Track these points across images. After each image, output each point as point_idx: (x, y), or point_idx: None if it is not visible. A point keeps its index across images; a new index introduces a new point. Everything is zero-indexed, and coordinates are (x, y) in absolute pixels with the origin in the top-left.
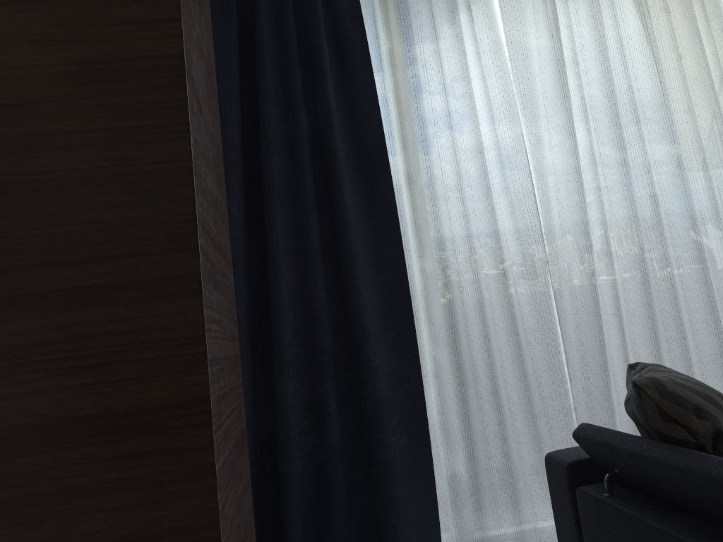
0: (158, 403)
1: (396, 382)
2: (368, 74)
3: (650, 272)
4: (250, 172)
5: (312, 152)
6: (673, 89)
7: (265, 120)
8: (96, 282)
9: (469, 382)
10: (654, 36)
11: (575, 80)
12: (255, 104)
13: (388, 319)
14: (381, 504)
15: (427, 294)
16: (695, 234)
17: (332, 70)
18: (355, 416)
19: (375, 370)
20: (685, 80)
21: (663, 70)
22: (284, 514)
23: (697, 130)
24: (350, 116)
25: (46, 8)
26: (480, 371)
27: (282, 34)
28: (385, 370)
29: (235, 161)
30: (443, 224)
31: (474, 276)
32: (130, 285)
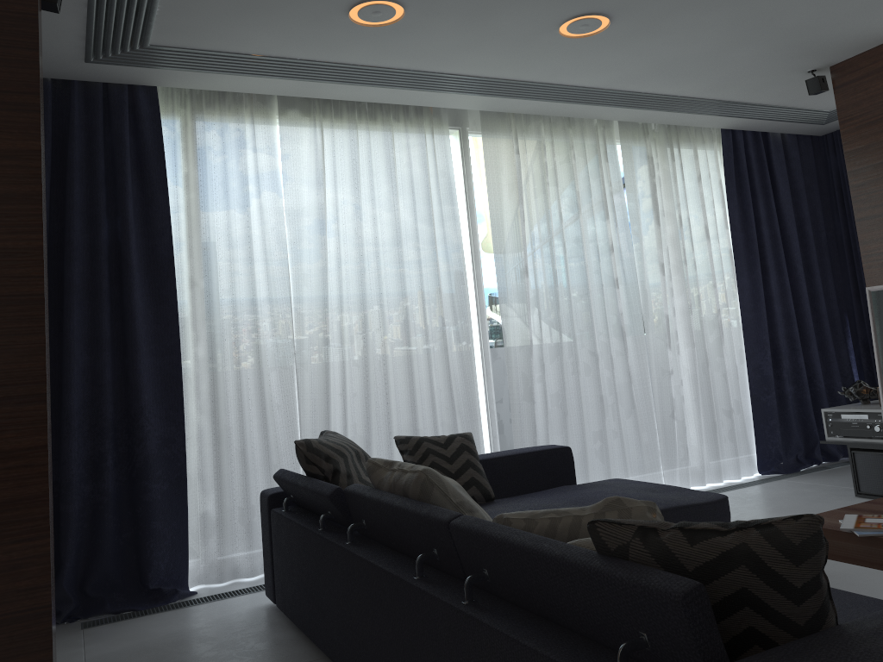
0: (24, 447)
1: (164, 443)
2: (165, 197)
3: (372, 363)
4: (53, 270)
5: (110, 257)
6: (408, 227)
7: (70, 230)
8: None
9: (223, 443)
10: (396, 186)
11: (333, 214)
12: (62, 213)
13: (162, 394)
14: (143, 534)
15: (197, 375)
16: (405, 338)
17: (133, 191)
18: (128, 468)
19: (148, 434)
20: (415, 221)
21: (399, 213)
22: (62, 542)
23: (419, 260)
24: (146, 230)
25: None
26: (233, 435)
27: (92, 157)
28: (156, 434)
29: None
30: (215, 322)
31: (236, 362)
32: (14, 397)
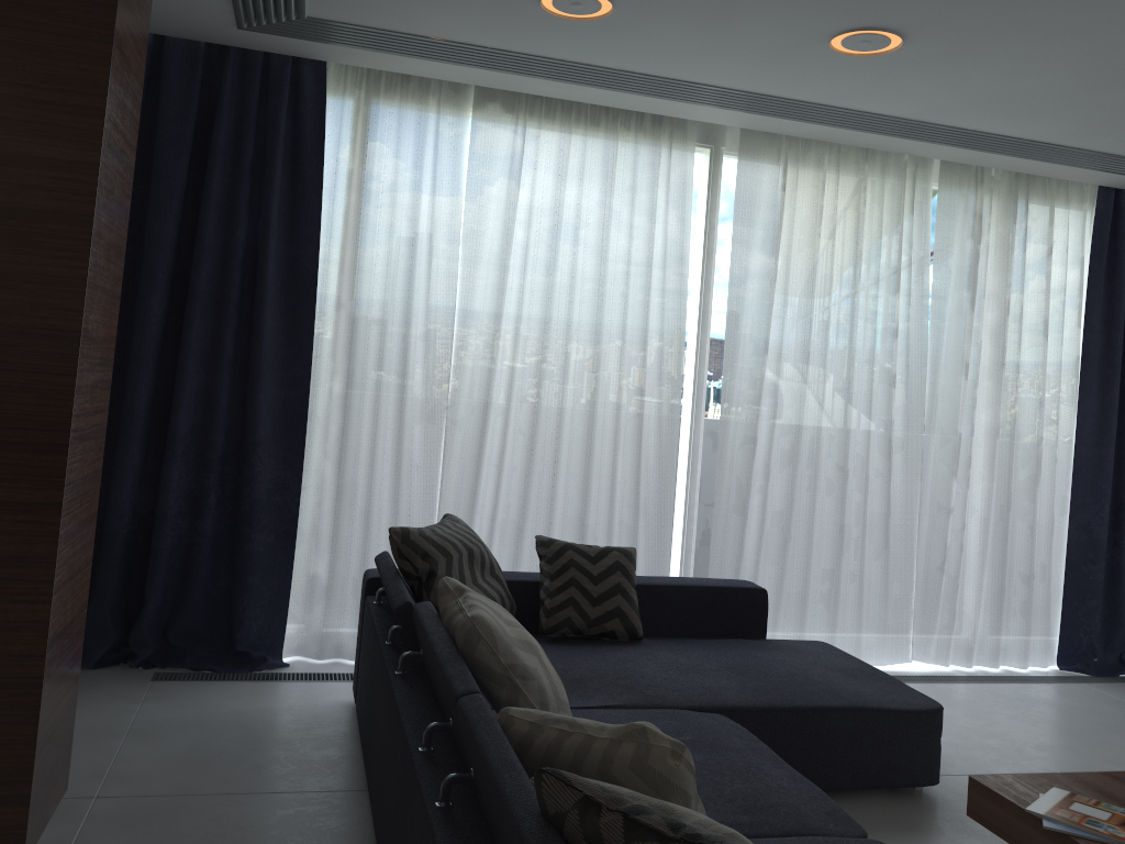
0: (37, 500)
1: (276, 488)
2: (317, 198)
3: (542, 434)
4: (180, 269)
5: (246, 262)
6: (618, 269)
7: (202, 226)
8: (16, 439)
9: (345, 500)
10: (610, 216)
11: (523, 241)
12: (199, 203)
13: (282, 432)
14: (237, 587)
15: (328, 415)
16: (589, 410)
17: (282, 186)
18: (233, 510)
19: (258, 475)
20: (628, 263)
21: (608, 250)
22: (148, 580)
23: (624, 314)
24: (290, 235)
25: (12, 294)
26: (360, 492)
27: (240, 141)
28: (268, 476)
29: (165, 260)
30: (356, 355)
31: (374, 407)
32: (33, 443)
